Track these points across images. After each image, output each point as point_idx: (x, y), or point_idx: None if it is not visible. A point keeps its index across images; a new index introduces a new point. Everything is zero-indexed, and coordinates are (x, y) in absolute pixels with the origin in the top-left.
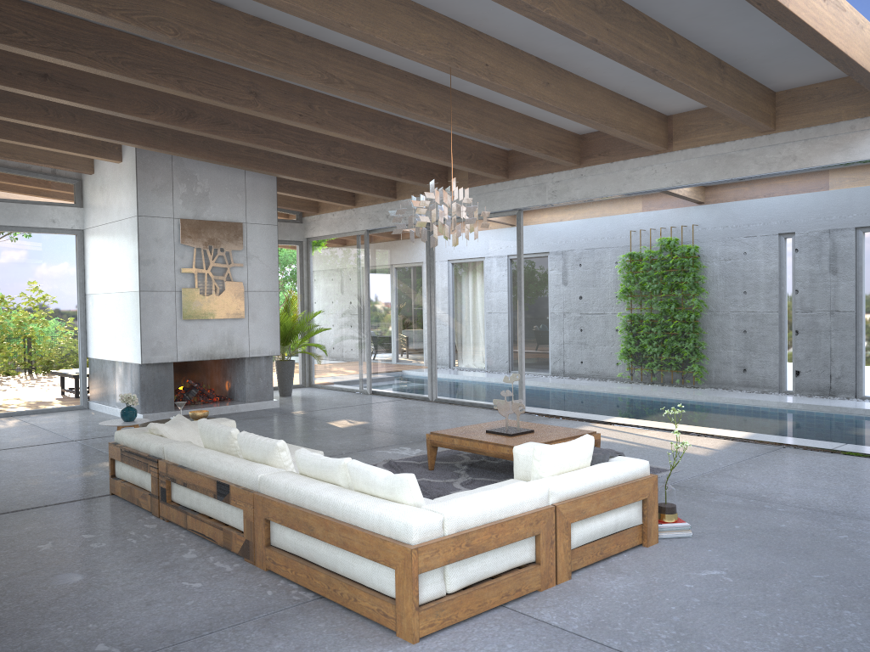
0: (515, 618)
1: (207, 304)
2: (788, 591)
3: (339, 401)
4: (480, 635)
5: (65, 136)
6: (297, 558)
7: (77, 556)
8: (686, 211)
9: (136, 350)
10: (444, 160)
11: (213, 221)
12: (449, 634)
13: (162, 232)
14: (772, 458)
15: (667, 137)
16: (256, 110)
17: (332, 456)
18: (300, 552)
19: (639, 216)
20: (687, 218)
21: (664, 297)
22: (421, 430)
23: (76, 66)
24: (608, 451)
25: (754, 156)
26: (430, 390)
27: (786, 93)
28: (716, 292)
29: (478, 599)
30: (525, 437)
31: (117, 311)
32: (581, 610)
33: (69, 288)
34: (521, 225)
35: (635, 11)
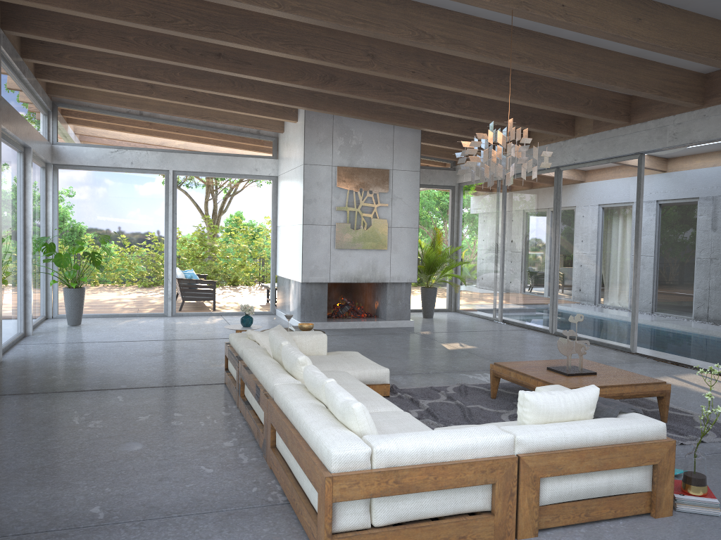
0: None
1: (356, 236)
2: None
3: (468, 326)
4: None
5: (256, 103)
6: (284, 463)
7: (155, 429)
8: None
9: (299, 271)
10: (558, 107)
11: (364, 168)
12: None
13: (322, 177)
14: None
15: None
16: (372, 70)
17: (419, 374)
18: (285, 458)
19: None
20: None
21: None
22: (518, 360)
23: (225, 43)
24: (624, 405)
25: None
26: (550, 324)
27: None
28: None
29: (408, 539)
30: (581, 379)
31: (291, 239)
32: None
33: (265, 221)
34: (641, 169)
35: None
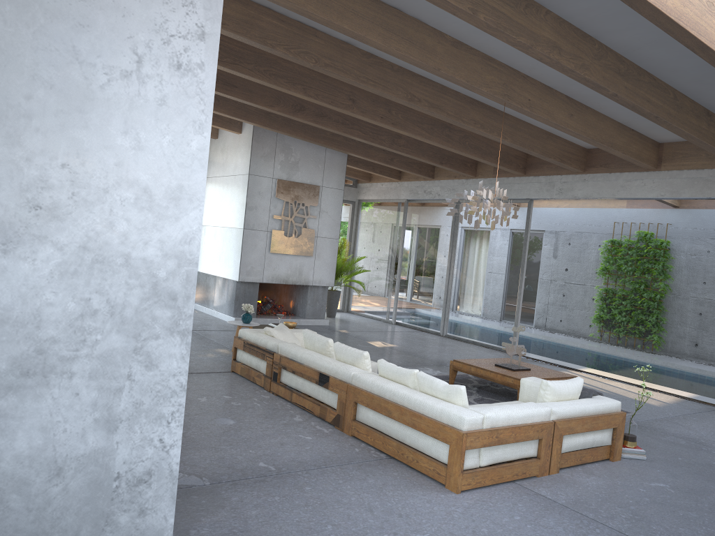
0: (522, 490)
1: (288, 243)
2: (713, 504)
3: (372, 326)
4: (499, 496)
5: None
6: (375, 430)
7: (225, 408)
8: (662, 212)
9: (235, 270)
10: (479, 157)
11: (299, 182)
12: (479, 492)
13: (264, 187)
14: (712, 416)
15: (657, 160)
16: (352, 112)
17: None
18: (378, 426)
19: (623, 211)
20: (663, 218)
21: (636, 278)
22: (438, 357)
23: (240, 74)
24: (591, 390)
25: None
26: (442, 328)
27: None
28: (680, 279)
29: (498, 474)
30: (524, 373)
31: (224, 240)
32: (566, 492)
33: None
34: (530, 211)
35: (647, 74)
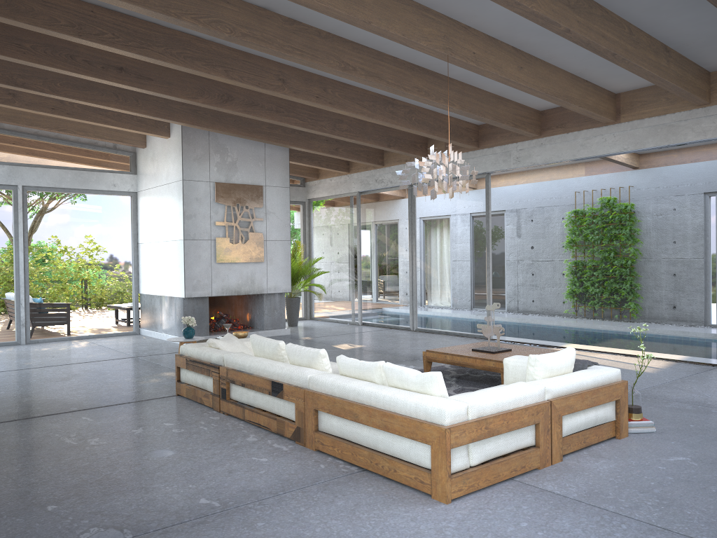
0: (524, 488)
1: (235, 250)
2: None
3: (337, 330)
4: (499, 499)
5: (128, 117)
6: (342, 440)
7: (165, 438)
8: (623, 175)
9: (180, 286)
10: (428, 133)
11: (240, 184)
12: (473, 498)
13: (201, 192)
14: (710, 375)
15: (615, 112)
16: (283, 93)
17: None
18: (345, 435)
19: (582, 180)
20: (624, 181)
21: (604, 246)
22: (410, 352)
23: (149, 60)
24: (585, 361)
25: (691, 125)
26: (411, 322)
27: None
28: (649, 242)
29: (494, 472)
30: (505, 354)
31: (165, 256)
32: (576, 483)
33: (125, 238)
34: (489, 186)
35: (599, 6)
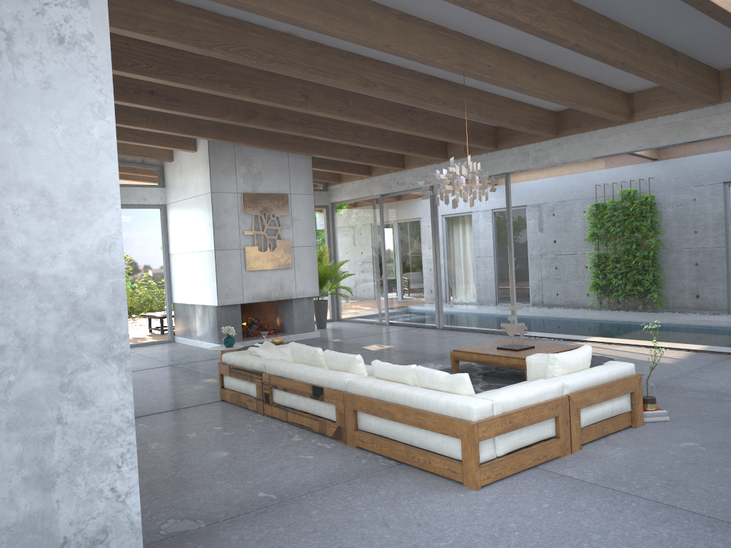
0: (546, 474)
1: (264, 258)
2: None
3: (365, 330)
4: (523, 485)
5: (156, 134)
6: (380, 437)
7: (217, 440)
8: (642, 167)
9: (213, 295)
10: (447, 138)
11: (266, 193)
12: (500, 484)
13: (229, 204)
14: (727, 364)
15: (629, 111)
16: (307, 109)
17: None
18: (382, 432)
19: (602, 173)
20: (644, 172)
21: (626, 238)
22: (438, 351)
23: (181, 85)
24: (602, 357)
25: (703, 123)
26: (437, 320)
27: (728, 71)
28: (671, 232)
29: (518, 461)
30: (529, 351)
31: (196, 266)
32: (593, 469)
33: (157, 249)
34: (509, 185)
35: (606, 19)
